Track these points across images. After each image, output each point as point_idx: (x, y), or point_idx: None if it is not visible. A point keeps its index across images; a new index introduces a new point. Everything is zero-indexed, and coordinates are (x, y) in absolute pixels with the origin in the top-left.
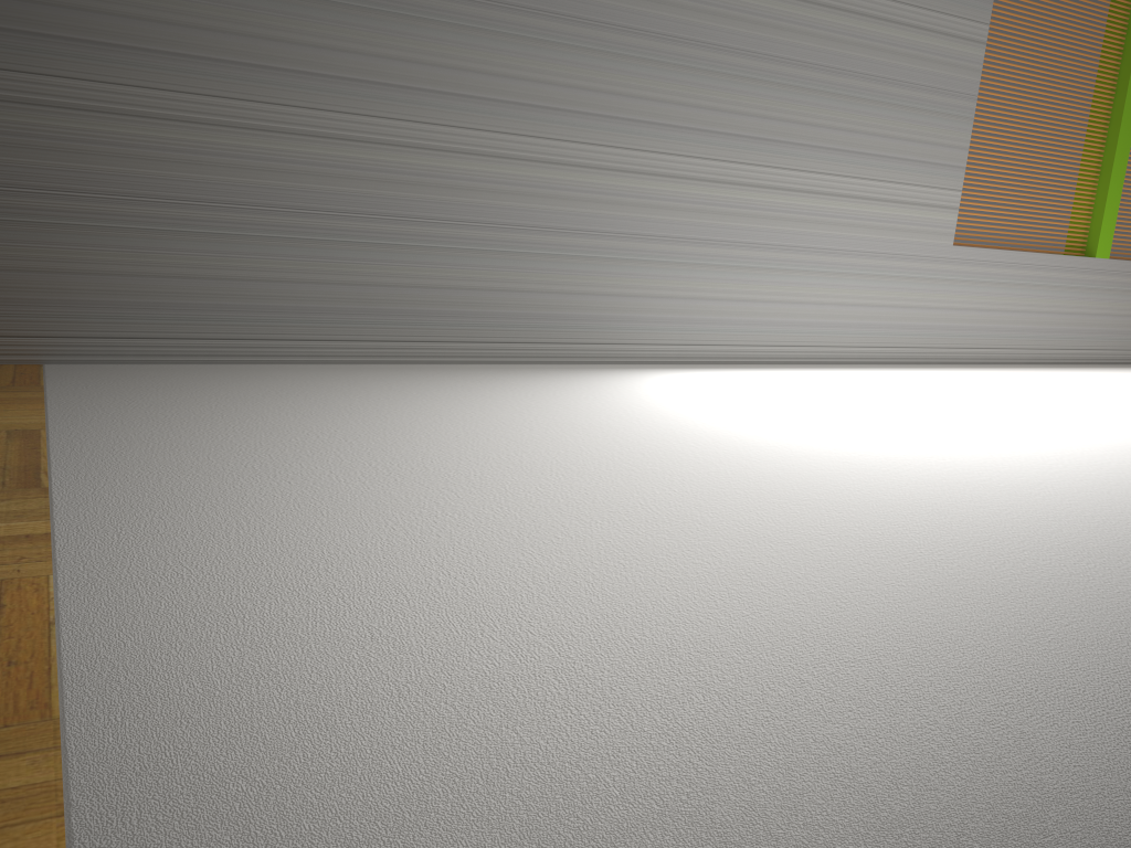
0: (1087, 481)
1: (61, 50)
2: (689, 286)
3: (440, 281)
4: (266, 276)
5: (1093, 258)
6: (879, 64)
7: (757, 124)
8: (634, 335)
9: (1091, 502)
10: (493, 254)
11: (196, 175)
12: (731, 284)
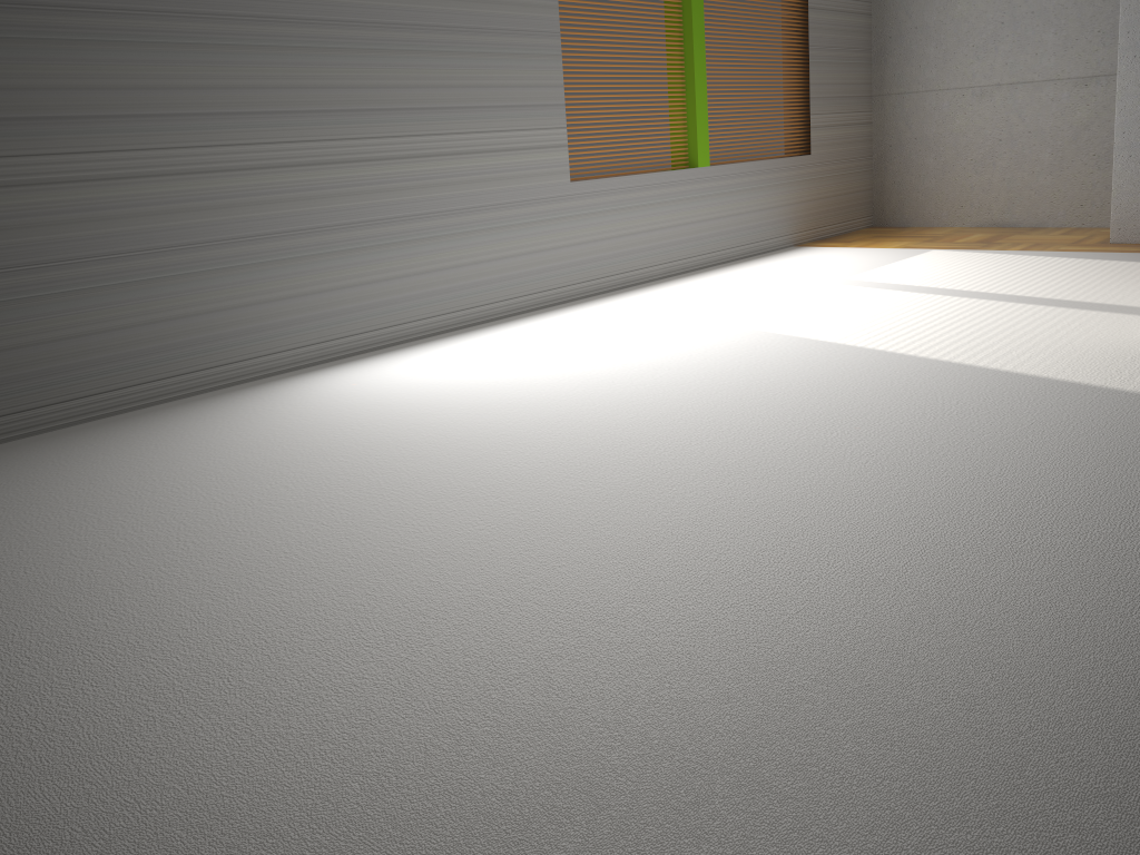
0: (722, 392)
1: None
2: (315, 279)
3: (11, 340)
4: None
5: (697, 168)
6: (458, 14)
7: (346, 95)
8: (267, 344)
9: (727, 414)
10: (72, 295)
11: None
12: (360, 267)
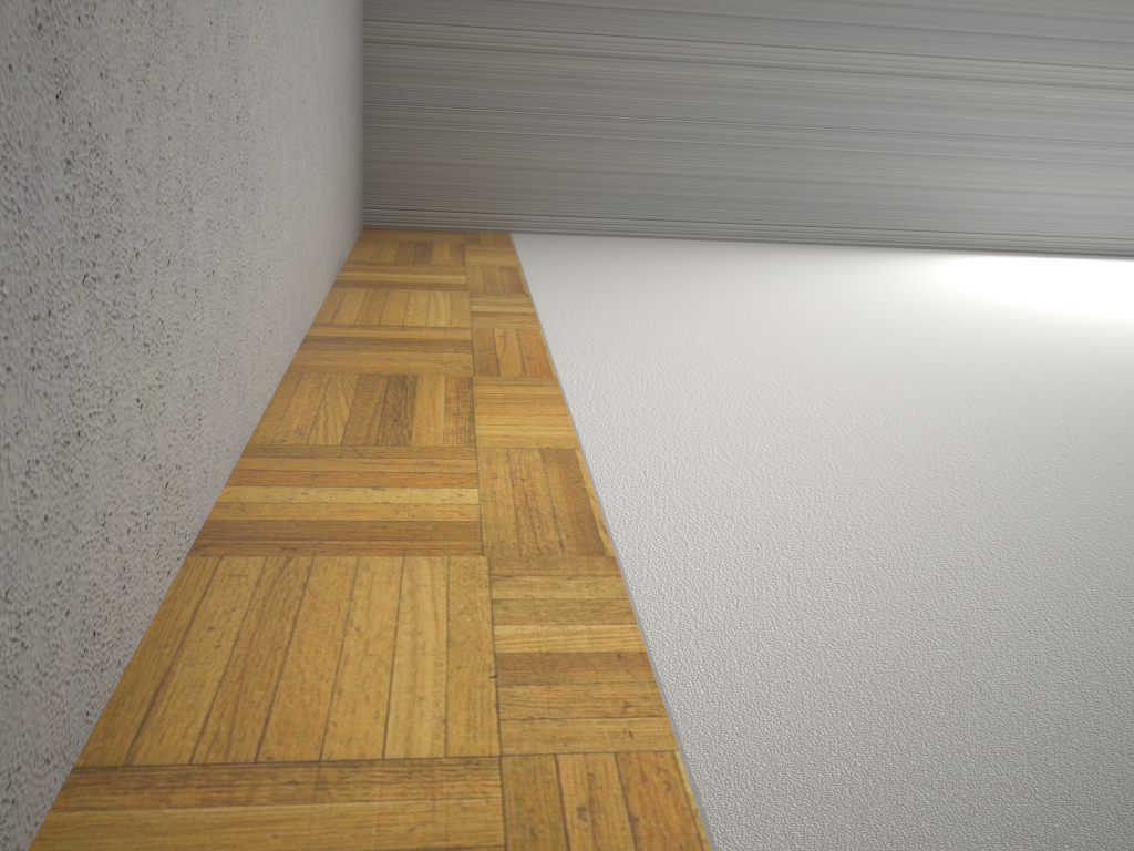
0: None
1: (527, 11)
2: (1023, 182)
3: (793, 176)
4: (659, 172)
5: None
6: None
7: (1102, 28)
8: (966, 224)
9: None
10: (838, 154)
11: (612, 96)
12: (1067, 180)
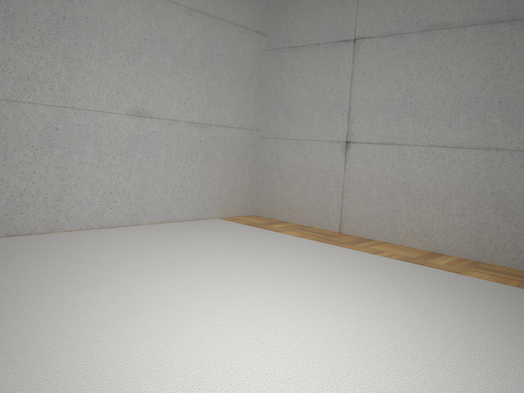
0: None
1: None
2: None
3: None
4: None
5: None
6: None
7: None
8: None
9: None
10: None
11: None
12: None
